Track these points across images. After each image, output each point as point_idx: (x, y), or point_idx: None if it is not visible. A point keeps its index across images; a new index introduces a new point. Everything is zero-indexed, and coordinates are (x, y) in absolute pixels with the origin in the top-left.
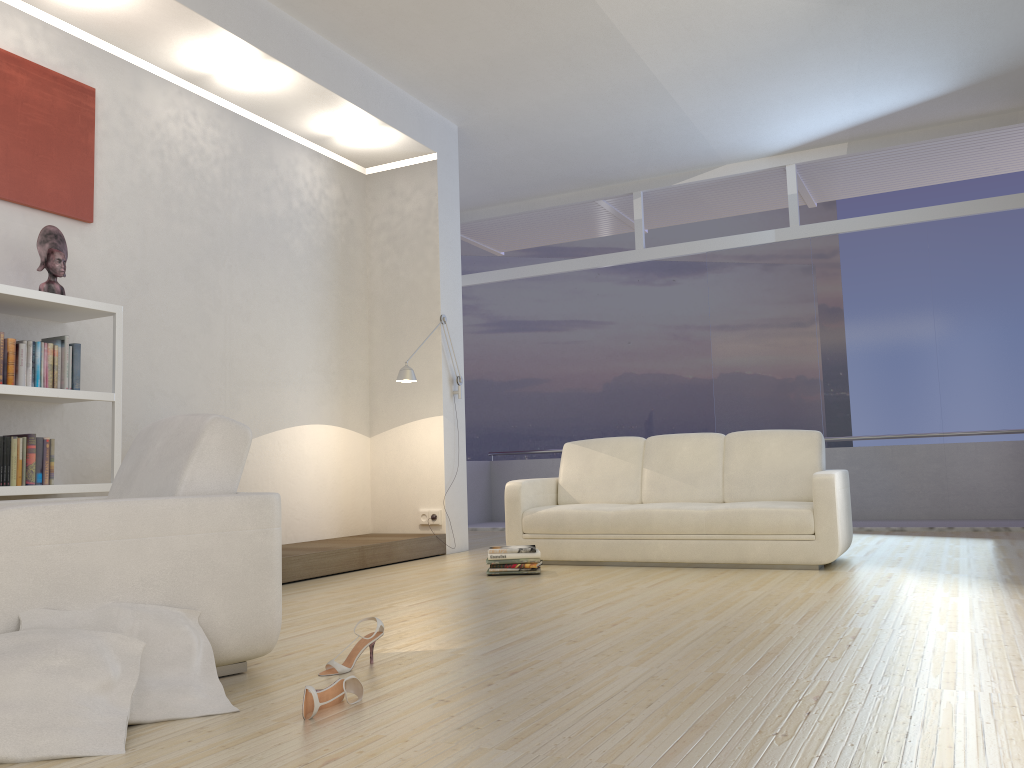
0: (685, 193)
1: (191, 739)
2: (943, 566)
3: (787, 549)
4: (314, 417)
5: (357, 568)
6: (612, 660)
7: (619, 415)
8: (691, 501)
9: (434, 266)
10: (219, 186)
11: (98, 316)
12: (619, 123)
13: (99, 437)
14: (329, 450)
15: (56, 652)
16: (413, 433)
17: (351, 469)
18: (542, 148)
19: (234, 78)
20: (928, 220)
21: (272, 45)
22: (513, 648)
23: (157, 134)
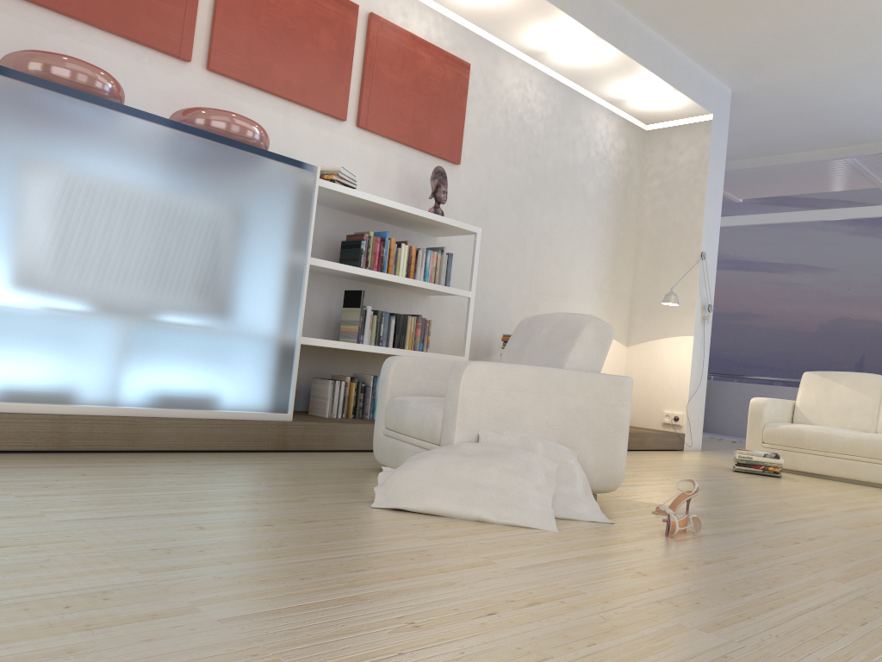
0: None
1: (596, 532)
2: None
3: None
4: None
5: None
6: None
7: (830, 355)
8: None
9: (699, 210)
10: (541, 138)
11: (462, 234)
12: None
13: (448, 322)
14: None
15: (509, 460)
16: (665, 348)
17: (610, 370)
18: (805, 110)
19: (564, 54)
20: None
21: (601, 28)
22: (797, 524)
23: (505, 98)
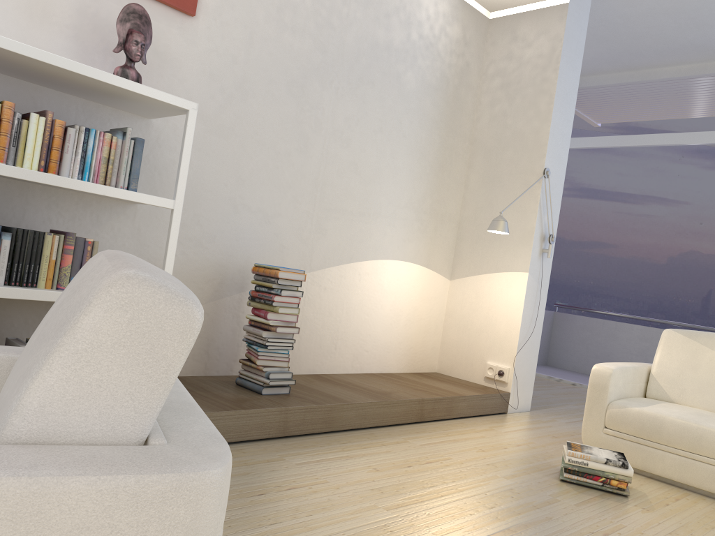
0: None
1: None
2: None
3: None
4: (398, 253)
5: (413, 421)
6: None
7: (678, 288)
8: None
9: (545, 116)
10: (338, 3)
11: (175, 113)
12: None
13: None
14: (408, 287)
15: None
16: (493, 284)
17: (426, 308)
18: (682, 6)
19: None
20: None
21: None
22: None
23: None
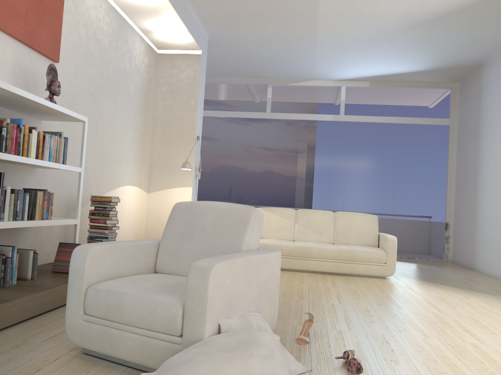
0: (289, 89)
1: None
2: (429, 279)
3: (373, 269)
4: (130, 182)
5: None
6: (412, 334)
7: (217, 185)
8: (319, 242)
9: (194, 109)
10: (106, 50)
11: (70, 121)
12: (284, 53)
13: (50, 188)
14: (133, 199)
15: (260, 346)
16: (174, 194)
17: (140, 210)
18: (240, 56)
19: None
20: (398, 123)
21: None
22: (354, 326)
23: (86, 15)
